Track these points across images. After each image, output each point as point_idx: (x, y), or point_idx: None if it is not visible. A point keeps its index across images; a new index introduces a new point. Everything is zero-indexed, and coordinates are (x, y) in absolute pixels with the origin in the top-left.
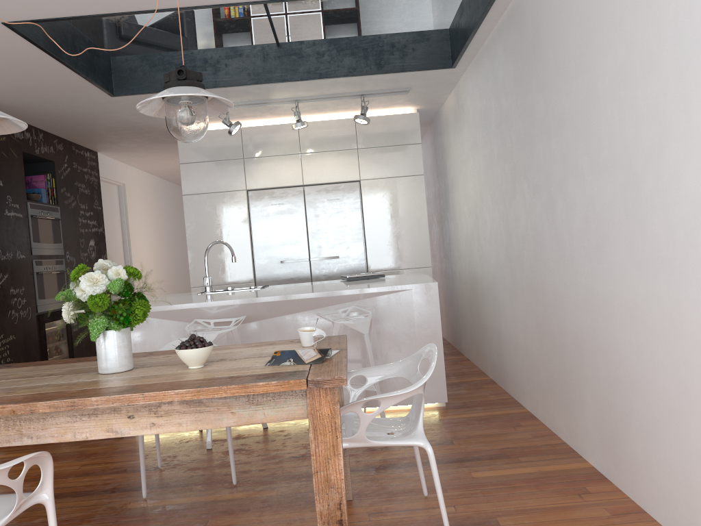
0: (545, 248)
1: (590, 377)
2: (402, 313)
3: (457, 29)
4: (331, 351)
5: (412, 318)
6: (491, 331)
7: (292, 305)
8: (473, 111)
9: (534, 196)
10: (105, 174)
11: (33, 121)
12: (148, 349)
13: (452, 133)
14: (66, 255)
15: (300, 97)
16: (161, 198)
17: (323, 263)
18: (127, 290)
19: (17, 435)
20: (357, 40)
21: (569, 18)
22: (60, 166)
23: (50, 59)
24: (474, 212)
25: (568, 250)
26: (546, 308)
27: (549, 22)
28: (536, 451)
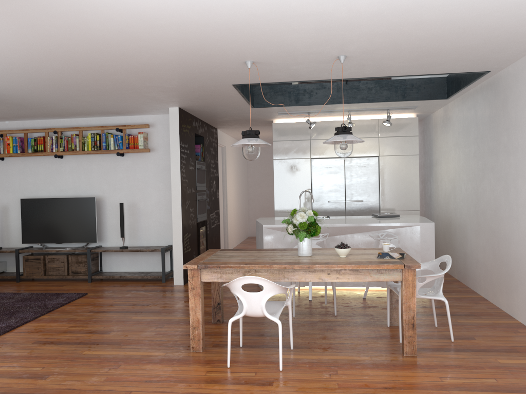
0: (501, 211)
1: (523, 278)
2: (413, 238)
3: (453, 80)
4: (404, 254)
5: (418, 241)
6: (459, 252)
7: (352, 229)
8: (457, 125)
9: (497, 182)
10: (219, 141)
11: (200, 116)
12: (274, 247)
13: (439, 131)
14: (206, 190)
15: (352, 109)
16: (238, 153)
17: (353, 204)
18: (314, 221)
19: (282, 277)
20: (392, 81)
21: (525, 101)
22: (205, 139)
23: (238, 95)
24: (452, 182)
25: (515, 213)
26: (499, 242)
27: (513, 98)
28: (489, 314)
